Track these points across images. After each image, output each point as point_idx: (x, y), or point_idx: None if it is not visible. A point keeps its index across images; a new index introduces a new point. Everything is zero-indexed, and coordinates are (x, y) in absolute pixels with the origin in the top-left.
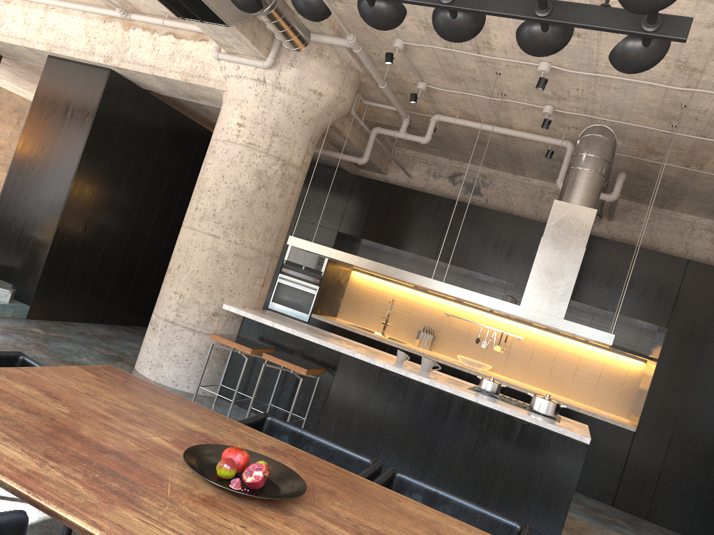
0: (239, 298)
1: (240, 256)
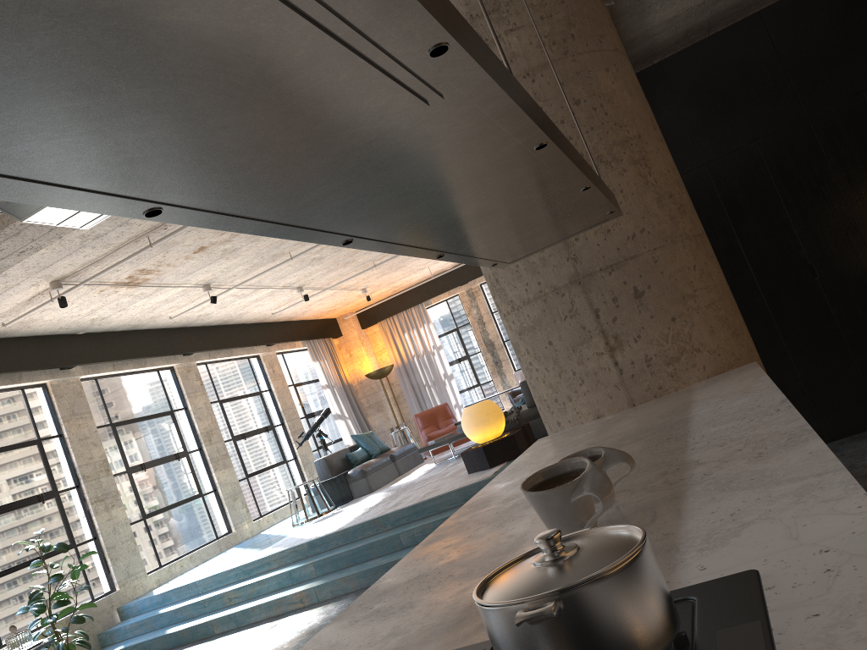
0: (575, 406)
1: (524, 329)
